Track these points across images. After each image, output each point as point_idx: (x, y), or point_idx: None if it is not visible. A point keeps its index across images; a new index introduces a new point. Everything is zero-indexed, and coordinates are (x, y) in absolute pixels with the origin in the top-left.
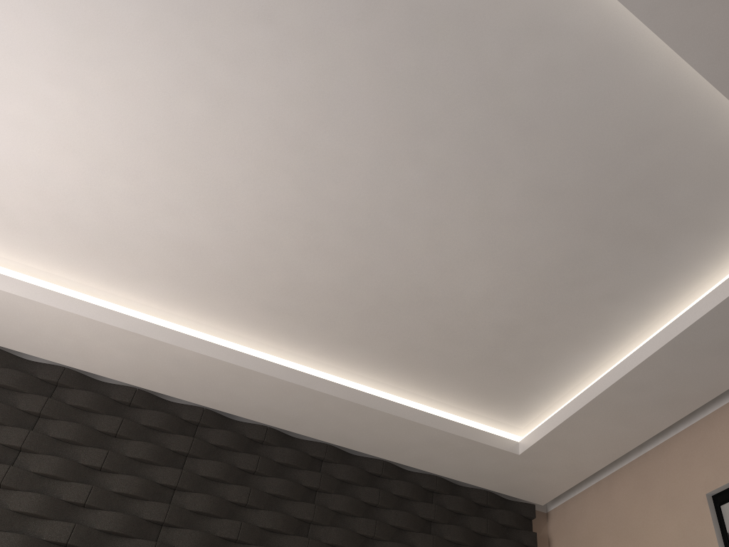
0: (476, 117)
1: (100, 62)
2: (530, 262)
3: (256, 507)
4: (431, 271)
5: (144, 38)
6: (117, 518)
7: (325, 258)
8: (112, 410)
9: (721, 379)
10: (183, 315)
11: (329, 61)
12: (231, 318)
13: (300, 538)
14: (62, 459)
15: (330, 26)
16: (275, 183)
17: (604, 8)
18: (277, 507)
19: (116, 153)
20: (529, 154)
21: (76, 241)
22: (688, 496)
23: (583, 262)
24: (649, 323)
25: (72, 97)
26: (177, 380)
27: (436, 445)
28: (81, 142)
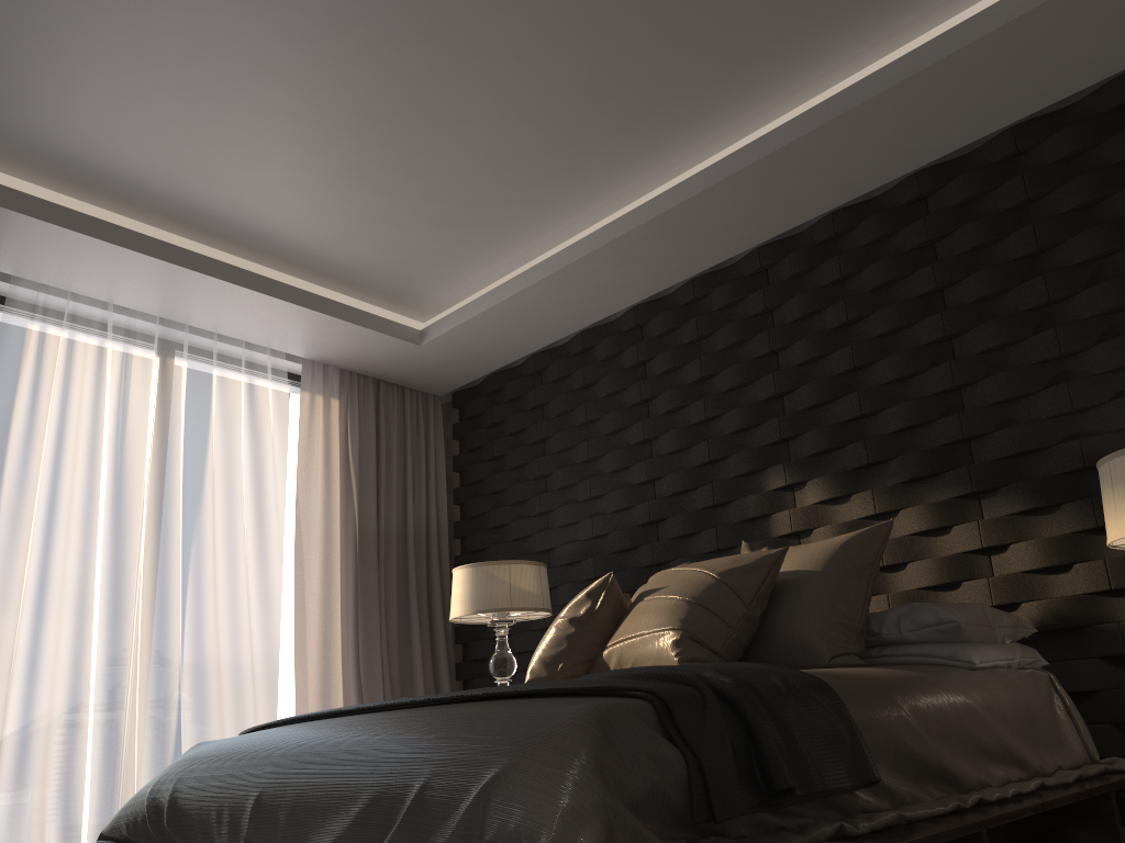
0: None
1: (227, 138)
2: None
3: (862, 317)
4: None
5: (190, 101)
6: (735, 415)
7: (539, 50)
8: (688, 315)
9: None
10: (614, 195)
11: None
12: (634, 163)
13: (930, 319)
14: (671, 390)
15: None
16: (394, 62)
17: None
18: (890, 299)
19: (348, 164)
20: None
21: (475, 226)
22: None
23: None
24: None
25: (276, 168)
26: (694, 249)
27: (1022, 54)
28: (334, 181)
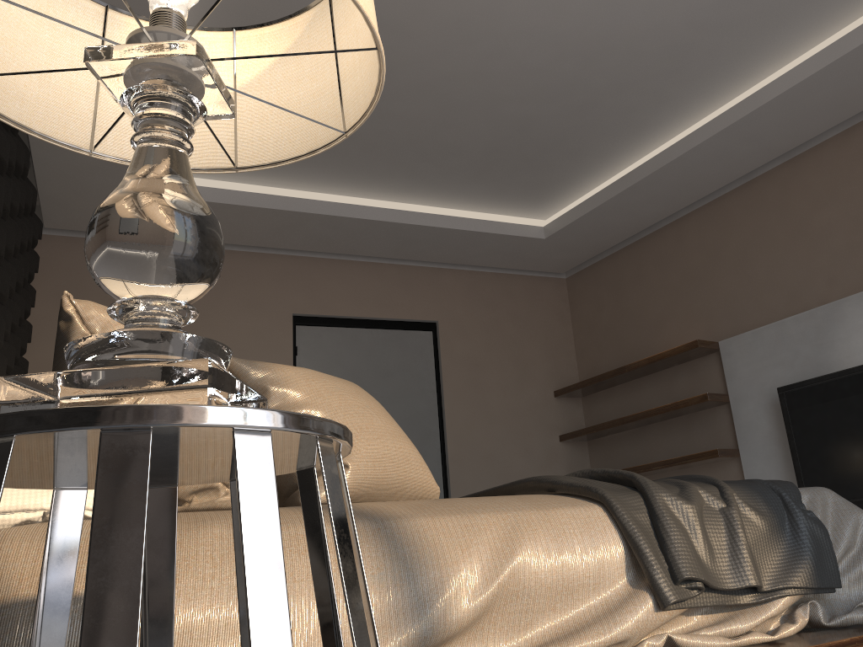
0: (595, 85)
1: None
2: (444, 131)
3: None
4: (415, 78)
5: None
6: None
7: None
8: None
9: (366, 250)
10: None
11: (658, 3)
12: None
13: None
14: None
15: (688, 4)
16: None
17: (667, 122)
18: None
19: None
20: (560, 113)
21: None
22: (272, 308)
23: (451, 154)
24: (387, 195)
25: None
26: None
27: None
28: None
